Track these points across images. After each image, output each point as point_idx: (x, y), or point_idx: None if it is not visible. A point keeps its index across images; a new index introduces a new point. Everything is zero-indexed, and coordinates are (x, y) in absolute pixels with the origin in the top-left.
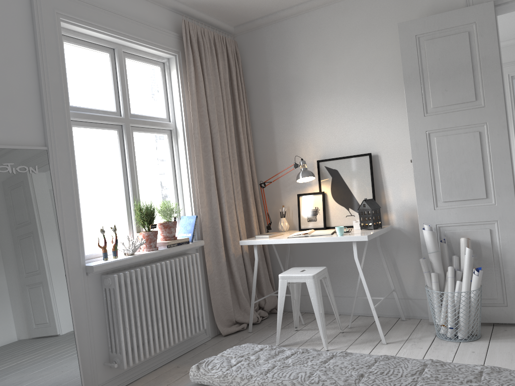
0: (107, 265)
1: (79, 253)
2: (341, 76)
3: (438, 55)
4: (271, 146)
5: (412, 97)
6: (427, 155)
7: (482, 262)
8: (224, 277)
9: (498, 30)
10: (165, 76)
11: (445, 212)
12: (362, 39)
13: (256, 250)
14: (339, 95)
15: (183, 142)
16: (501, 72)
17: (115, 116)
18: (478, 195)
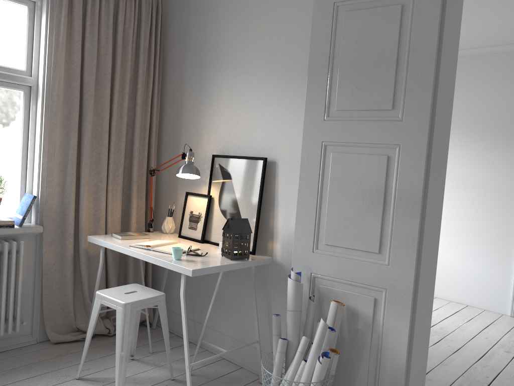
0: None
1: None
2: (256, 49)
3: (356, 35)
4: (178, 126)
5: (314, 91)
6: (318, 175)
7: (356, 341)
8: (66, 275)
9: (448, 8)
10: (34, 18)
11: (324, 259)
12: (285, 3)
13: (102, 252)
14: (250, 74)
15: (41, 104)
16: (438, 72)
17: None
18: (369, 247)
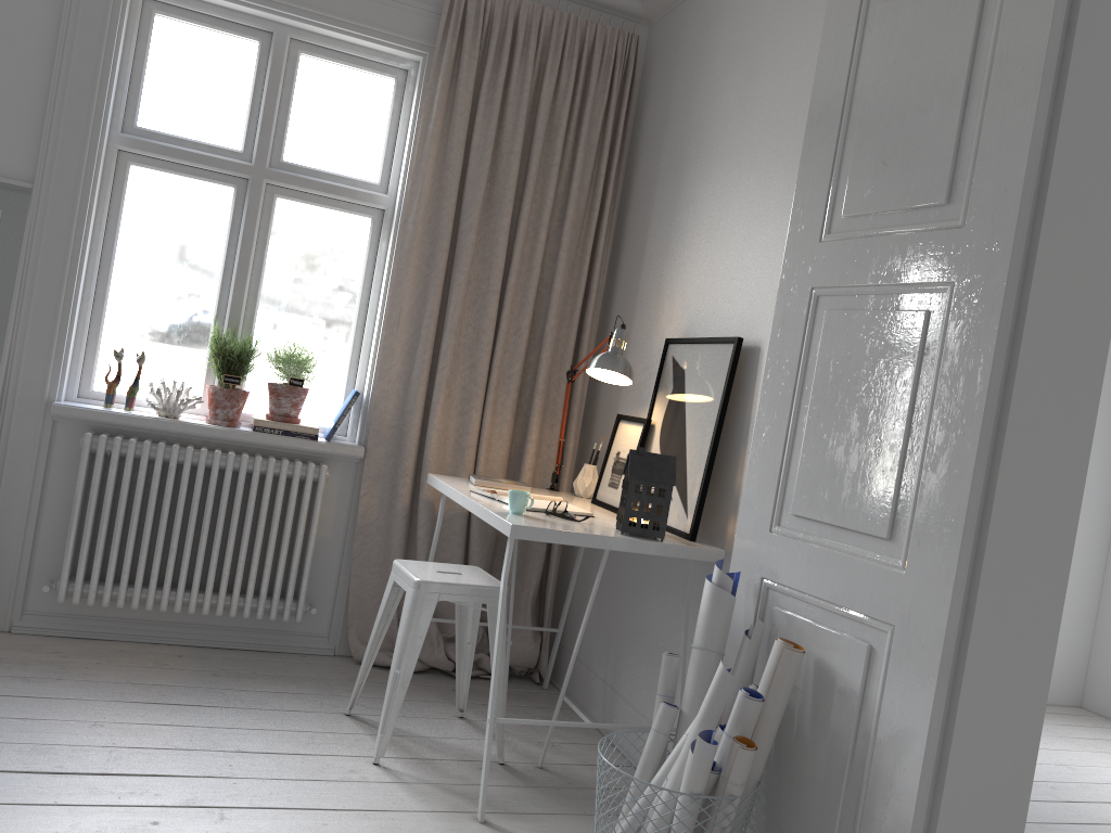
0: (83, 413)
1: (46, 376)
2: (758, 119)
3: (895, 49)
4: (634, 290)
5: (810, 181)
6: (796, 362)
7: (825, 744)
8: (392, 542)
9: None
10: (403, 98)
11: (788, 549)
12: (812, 15)
13: (441, 503)
14: (743, 172)
15: (391, 239)
16: (1060, 107)
17: (232, 160)
18: (871, 523)
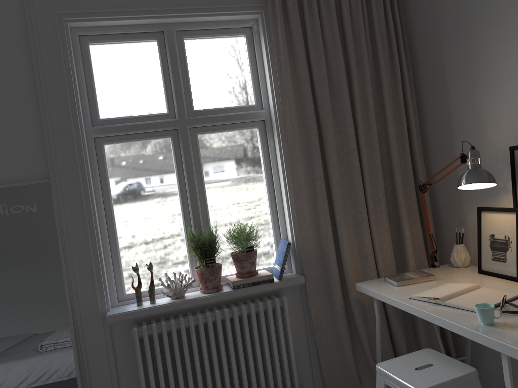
0: (127, 315)
1: (96, 298)
2: None
3: None
4: (446, 119)
5: None
6: None
7: None
8: (340, 331)
9: None
10: (254, 45)
11: None
12: None
13: (375, 303)
14: None
15: (277, 137)
16: None
17: (164, 120)
18: None
